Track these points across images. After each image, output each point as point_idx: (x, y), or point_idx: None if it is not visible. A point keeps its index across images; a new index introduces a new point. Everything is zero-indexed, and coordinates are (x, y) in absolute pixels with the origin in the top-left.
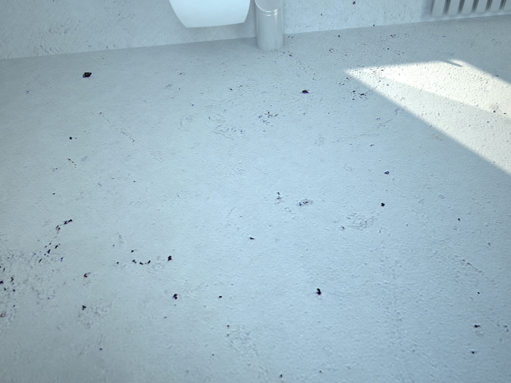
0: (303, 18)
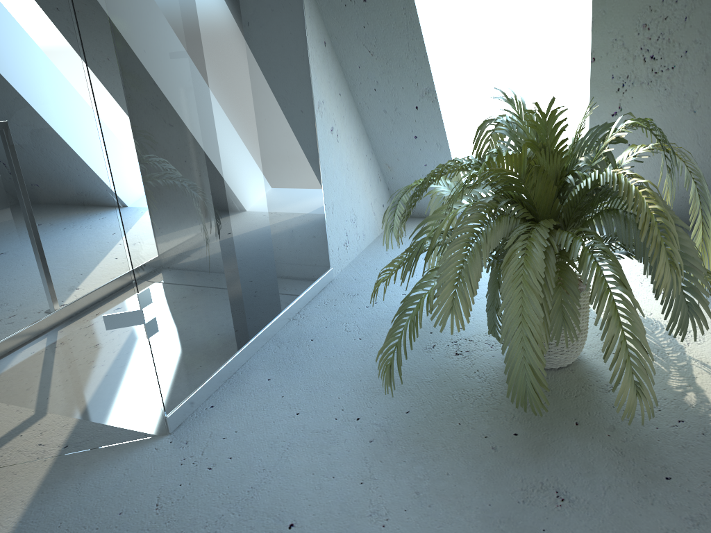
0: None
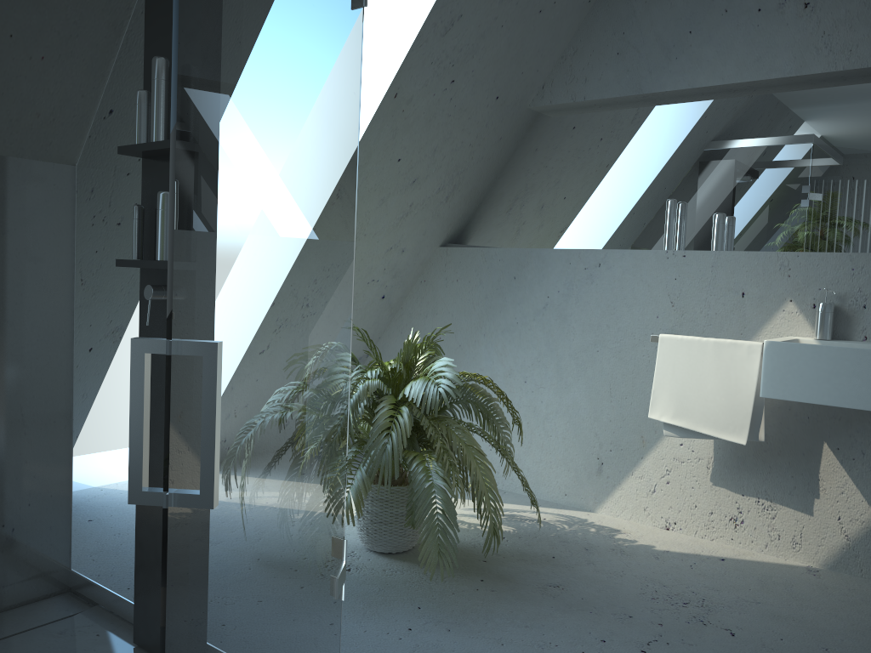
0: None
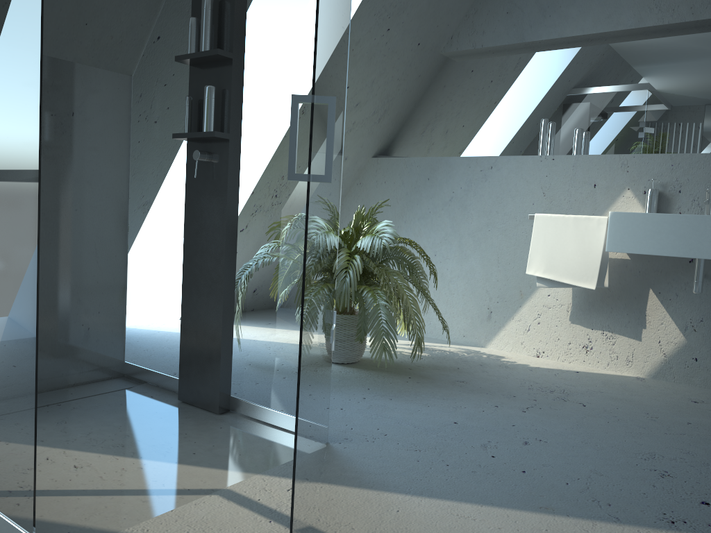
0: None
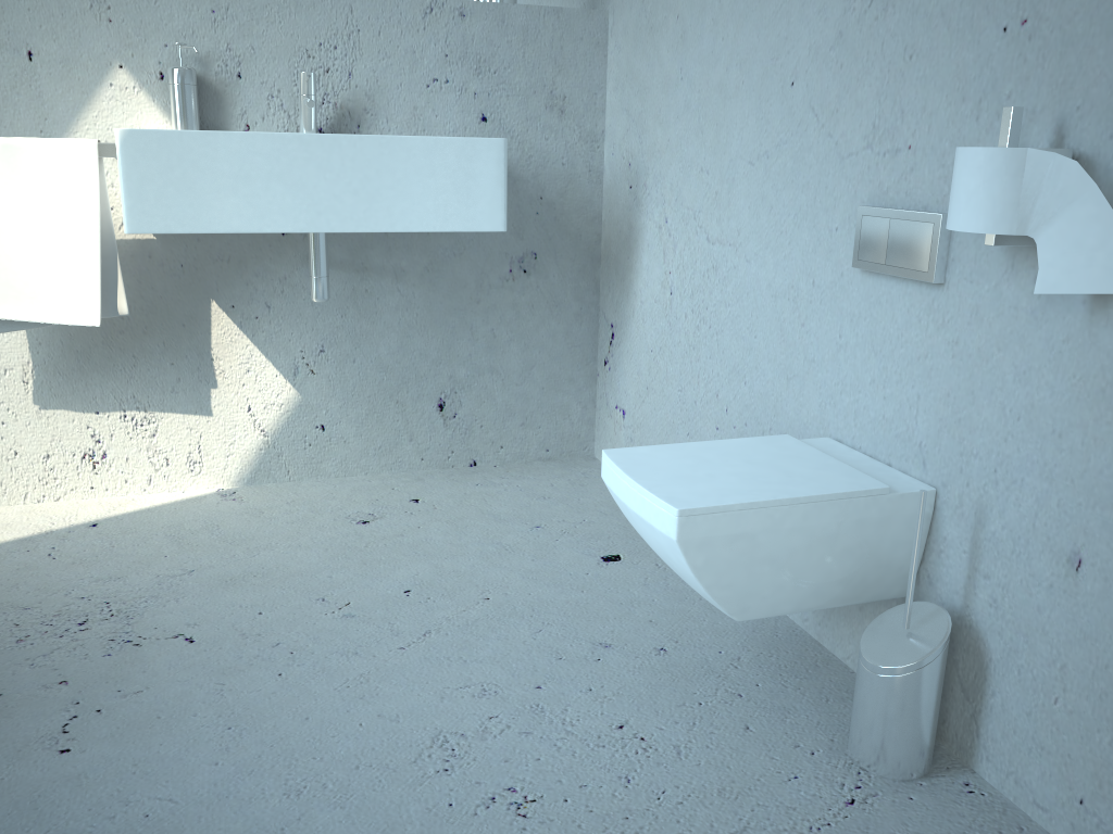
0: (1031, 771)
